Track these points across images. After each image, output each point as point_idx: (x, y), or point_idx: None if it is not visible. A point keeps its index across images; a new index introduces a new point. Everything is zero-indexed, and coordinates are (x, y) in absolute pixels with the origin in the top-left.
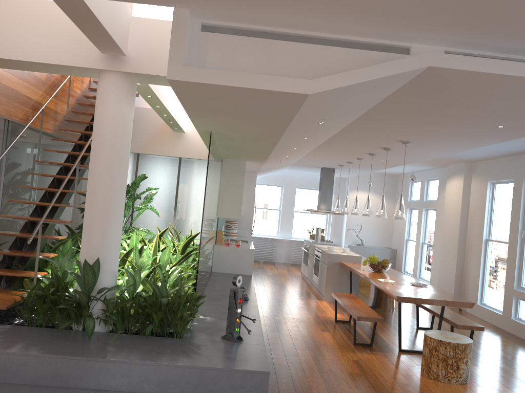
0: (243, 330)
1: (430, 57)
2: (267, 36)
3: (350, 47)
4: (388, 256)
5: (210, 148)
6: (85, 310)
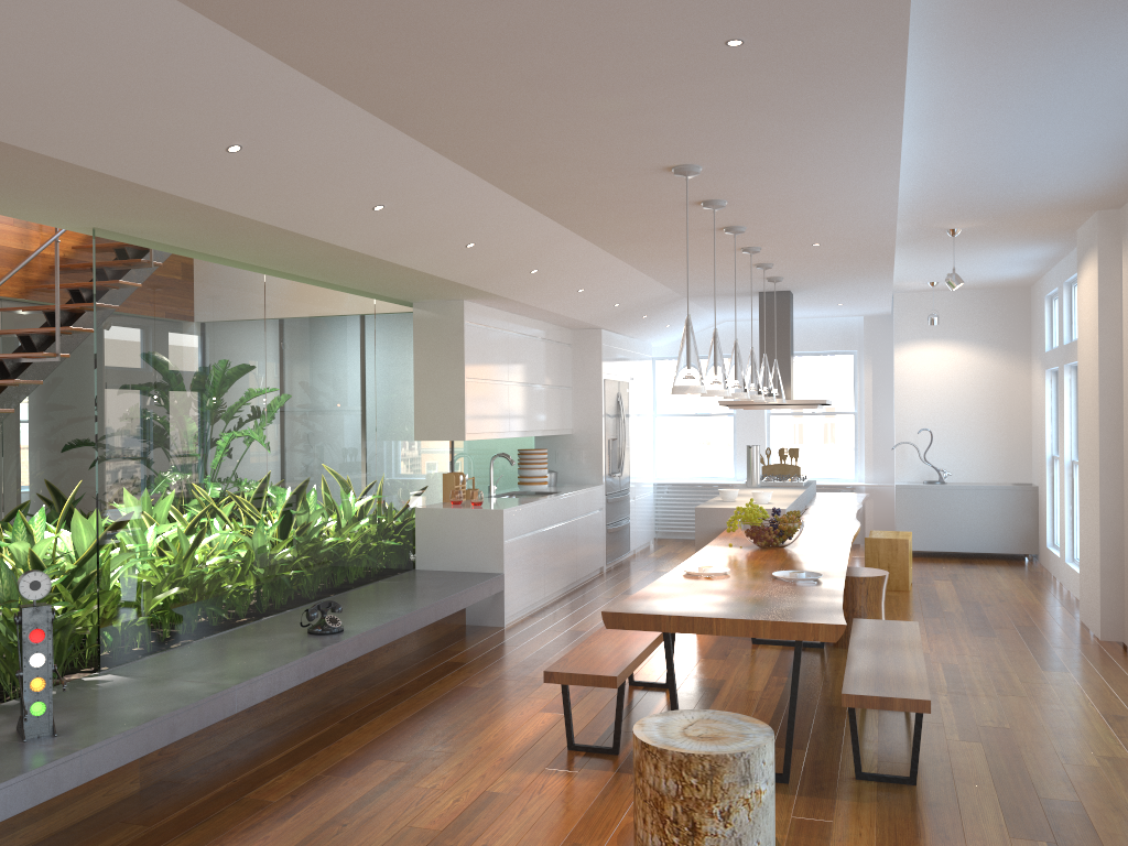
0: (123, 711)
1: None
2: None
3: None
4: (1014, 506)
5: (102, 268)
6: None
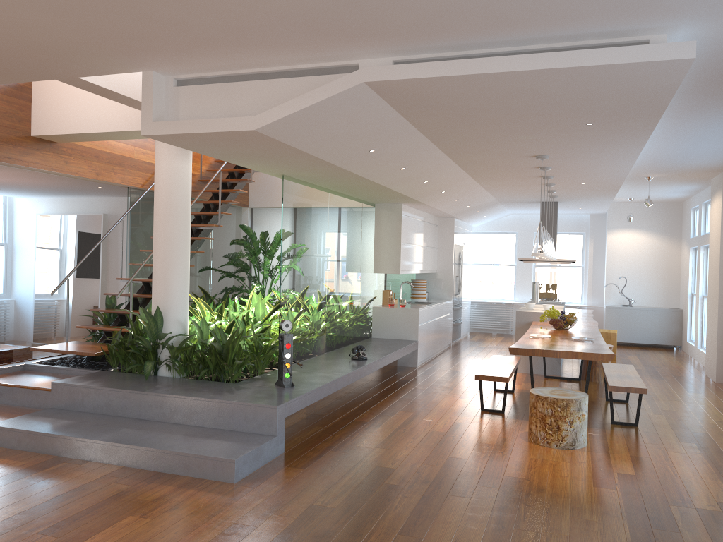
0: (309, 380)
1: (364, 73)
2: (230, 79)
3: (303, 75)
4: (669, 319)
5: (285, 192)
6: (150, 355)
